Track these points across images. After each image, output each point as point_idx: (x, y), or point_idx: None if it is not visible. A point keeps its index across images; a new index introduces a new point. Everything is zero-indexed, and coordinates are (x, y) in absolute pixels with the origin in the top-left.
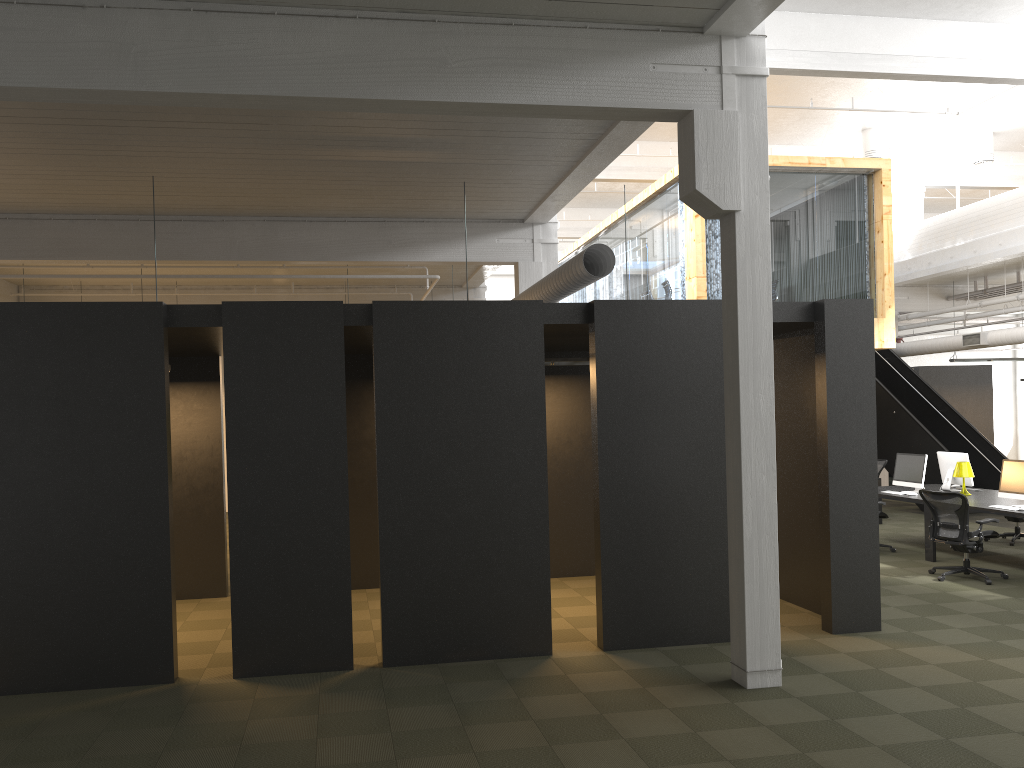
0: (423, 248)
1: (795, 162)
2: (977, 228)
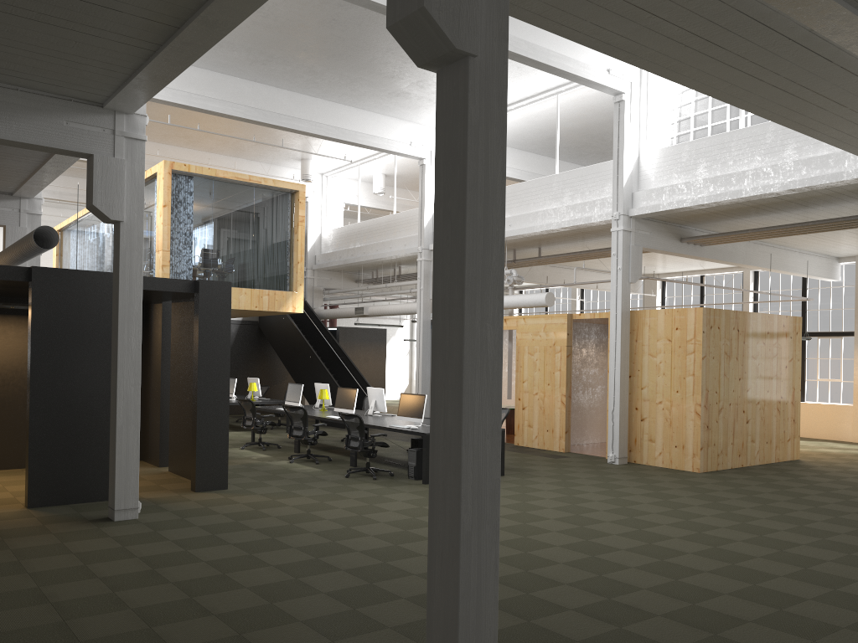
0: None
1: (240, 177)
2: (367, 237)
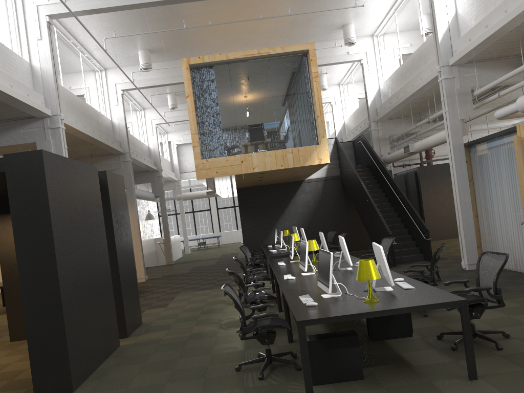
0: None
1: (249, 54)
2: (407, 77)
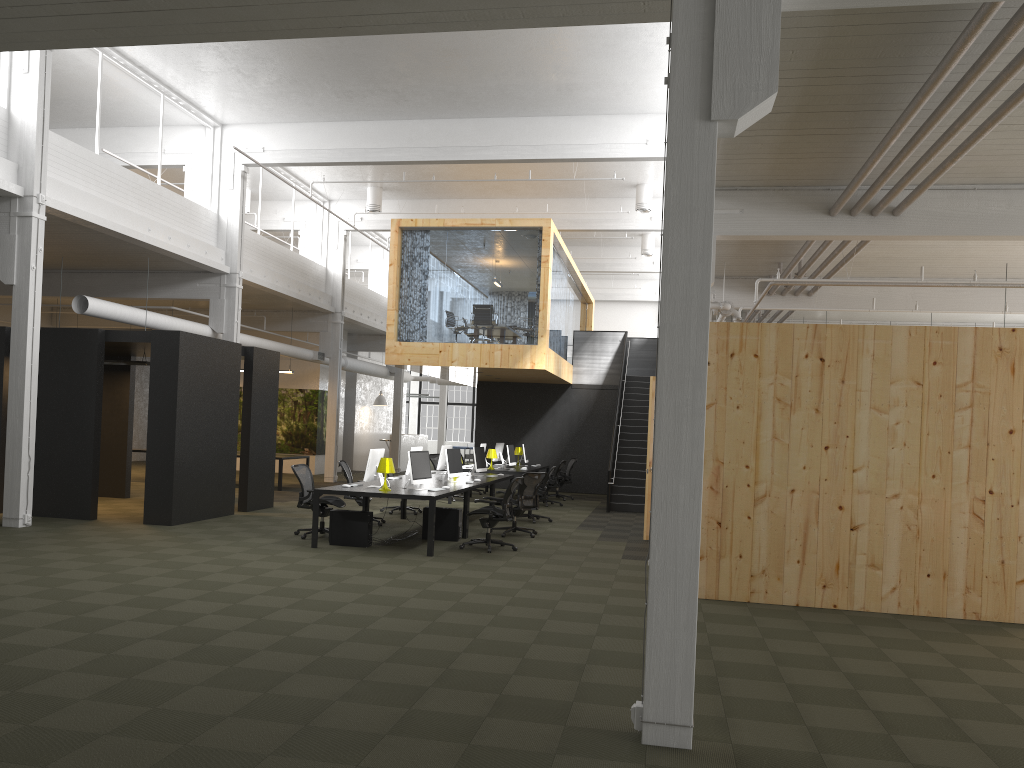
0: (154, 289)
1: (470, 223)
2: None
